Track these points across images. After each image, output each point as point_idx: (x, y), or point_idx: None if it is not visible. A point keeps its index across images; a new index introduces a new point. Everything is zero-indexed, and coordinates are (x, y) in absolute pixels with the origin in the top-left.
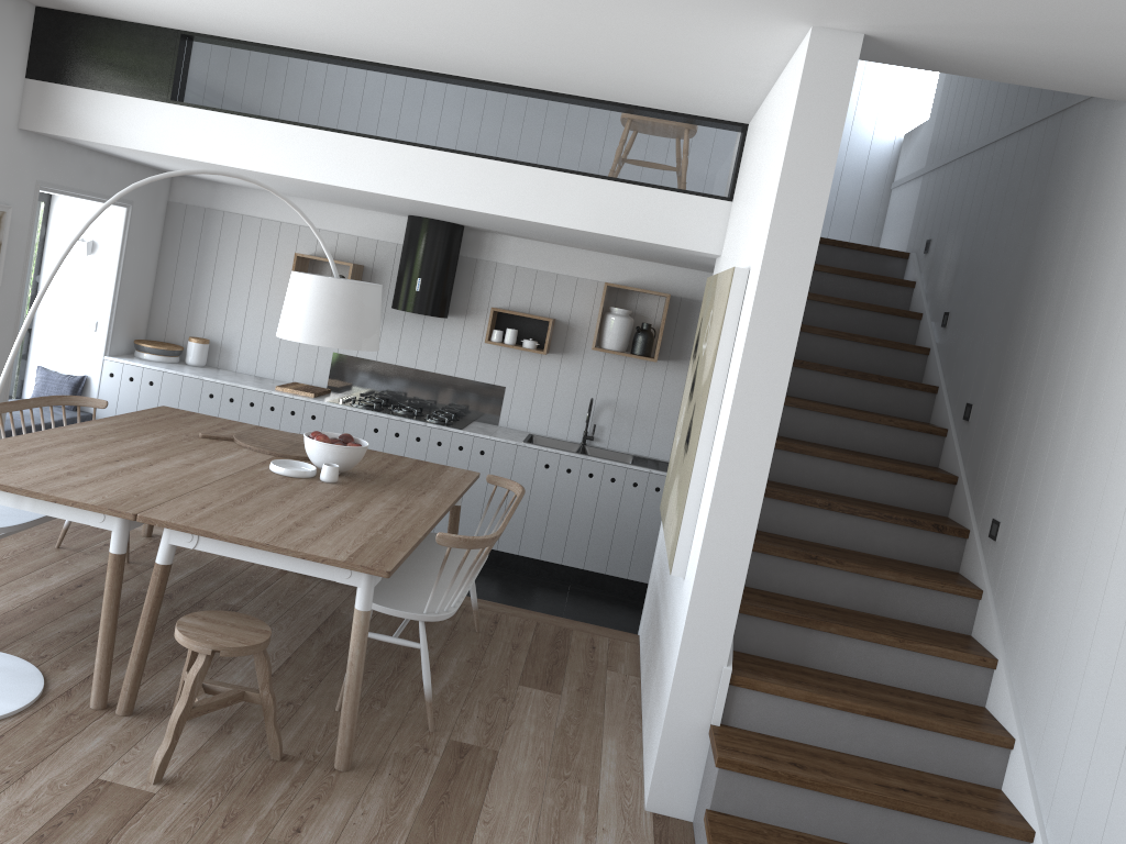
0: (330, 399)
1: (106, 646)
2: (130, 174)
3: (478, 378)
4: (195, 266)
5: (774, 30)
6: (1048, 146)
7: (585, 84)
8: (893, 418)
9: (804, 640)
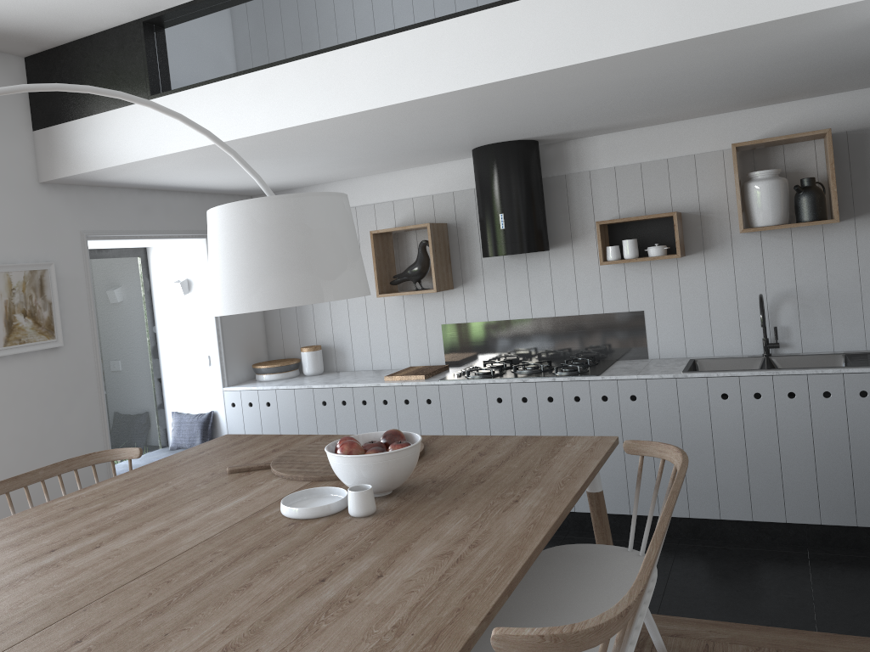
0: (444, 376)
1: None
2: (199, 204)
3: (608, 309)
4: None
5: None
6: None
7: None
8: None
9: None
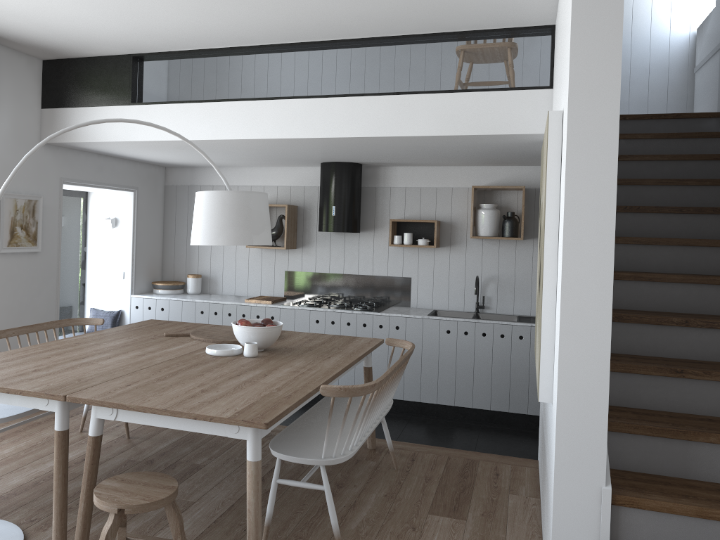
0: (284, 303)
1: (58, 510)
2: (132, 168)
3: (390, 274)
4: (186, 226)
5: None
6: None
7: (414, 18)
8: None
9: (684, 452)
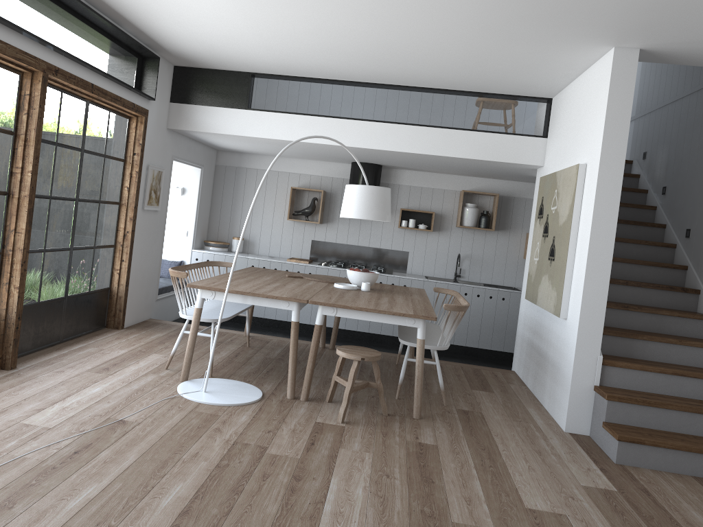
0: (316, 264)
1: (293, 367)
2: (202, 150)
3: (393, 248)
4: (232, 198)
5: (593, 50)
6: None
7: (470, 83)
8: (646, 240)
9: (630, 344)
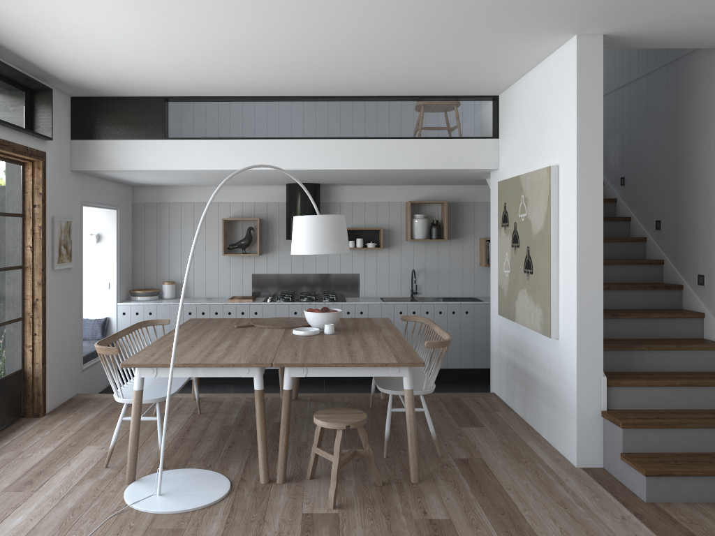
0: (261, 301)
1: (264, 445)
2: (116, 189)
3: (342, 271)
4: (156, 239)
5: (553, 39)
6: (672, 79)
7: (413, 87)
8: (616, 237)
9: (628, 357)
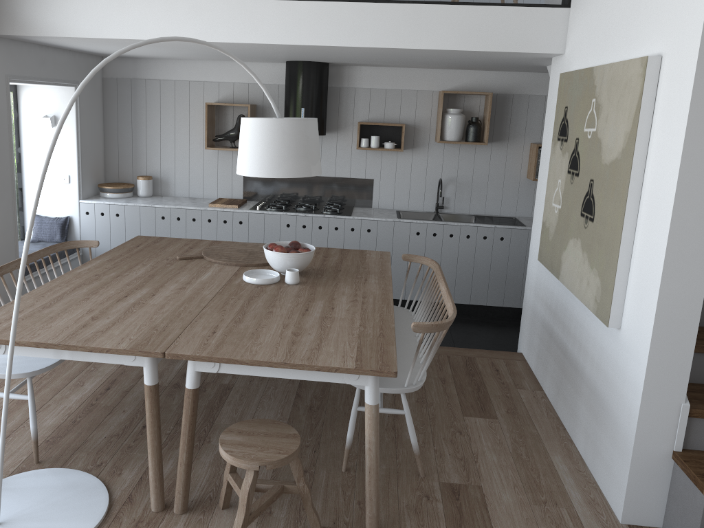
0: (249, 207)
1: (156, 461)
2: (72, 60)
3: (353, 175)
4: (131, 123)
5: None
6: None
7: None
8: None
9: None
